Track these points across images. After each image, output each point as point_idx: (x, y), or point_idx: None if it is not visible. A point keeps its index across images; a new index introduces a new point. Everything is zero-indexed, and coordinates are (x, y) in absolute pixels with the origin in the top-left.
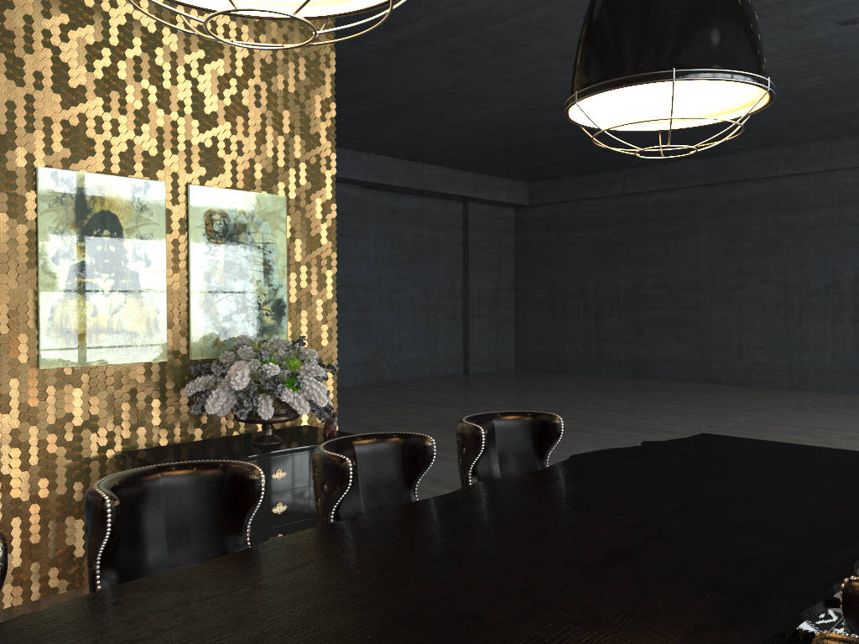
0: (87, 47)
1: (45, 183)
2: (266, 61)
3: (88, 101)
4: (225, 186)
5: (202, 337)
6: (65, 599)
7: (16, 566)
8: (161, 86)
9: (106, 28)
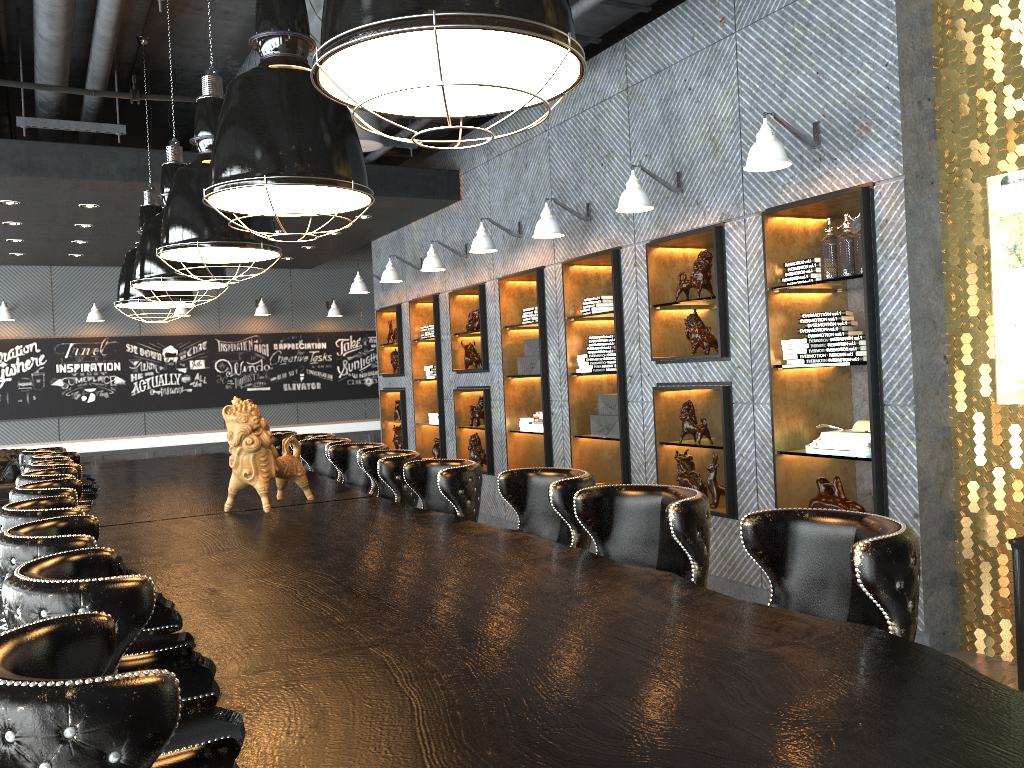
0: None
1: (993, 194)
2: None
3: None
4: None
5: None
6: (1016, 671)
7: (985, 613)
8: None
9: None
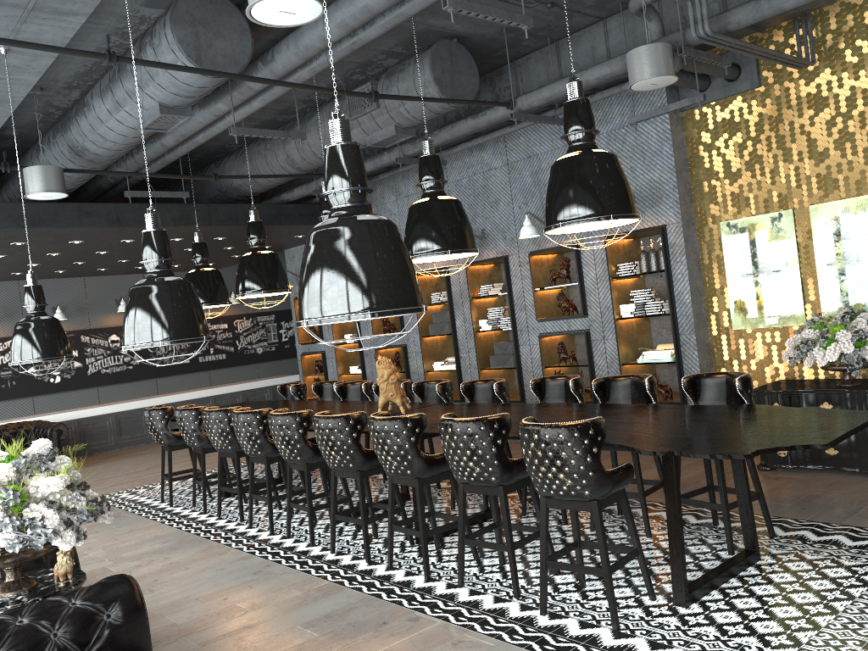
0: (738, 145)
1: (723, 230)
2: (867, 89)
3: (742, 176)
4: (840, 198)
5: (829, 308)
6: None
7: None
8: (784, 148)
9: (747, 129)
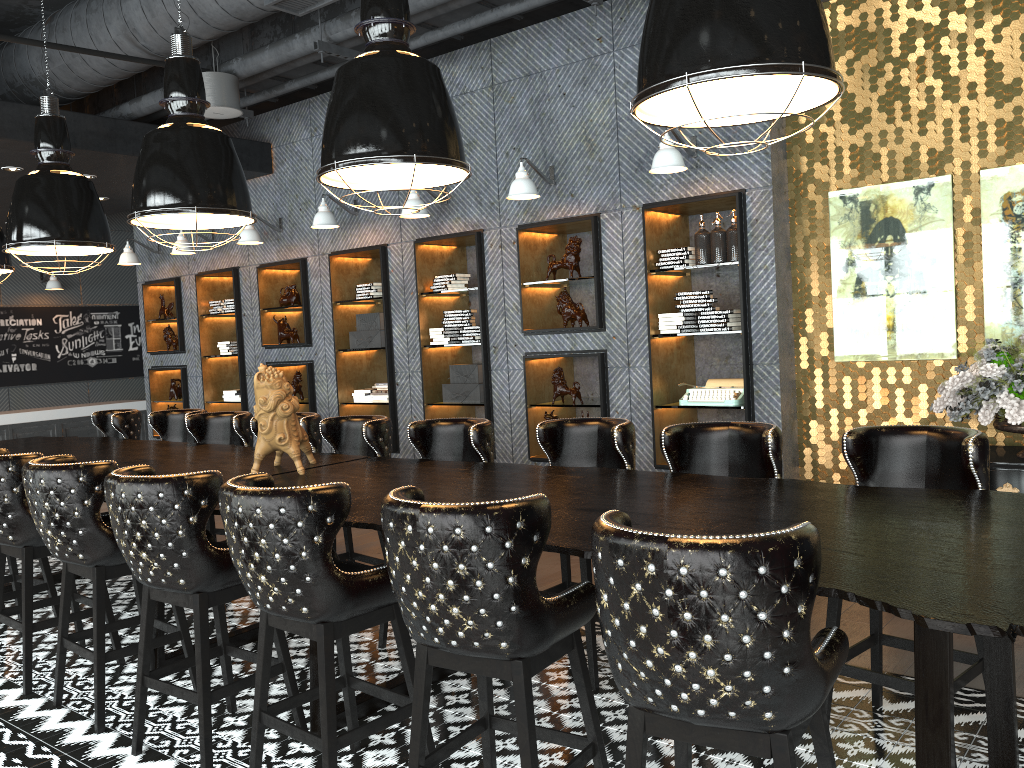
0: (870, 70)
1: (834, 204)
2: None
3: (871, 119)
4: None
5: (999, 334)
6: None
7: None
8: (947, 76)
9: (887, 44)
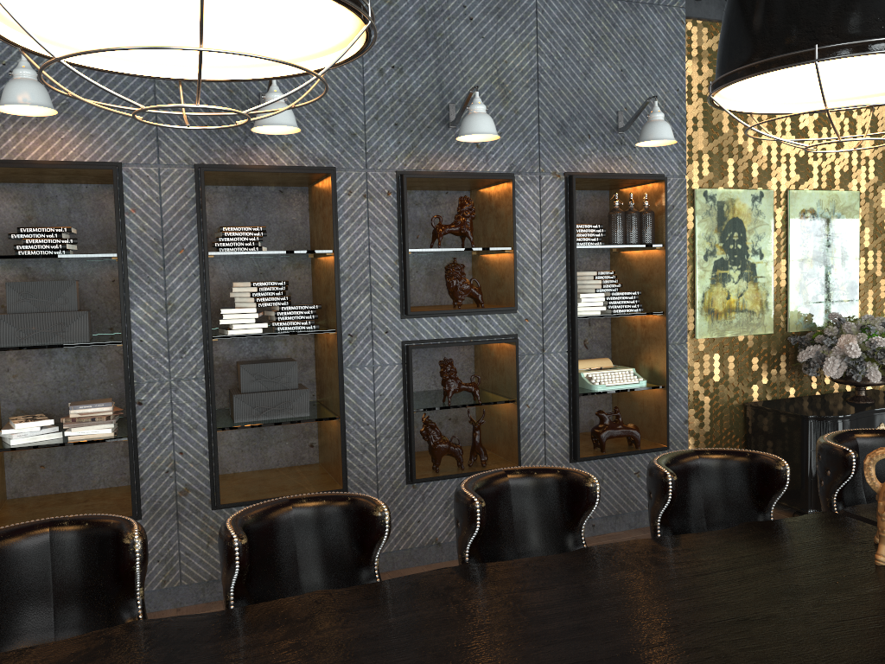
0: None
1: (700, 200)
2: None
3: (724, 133)
4: (812, 188)
5: (796, 314)
6: None
7: None
8: None
9: None
